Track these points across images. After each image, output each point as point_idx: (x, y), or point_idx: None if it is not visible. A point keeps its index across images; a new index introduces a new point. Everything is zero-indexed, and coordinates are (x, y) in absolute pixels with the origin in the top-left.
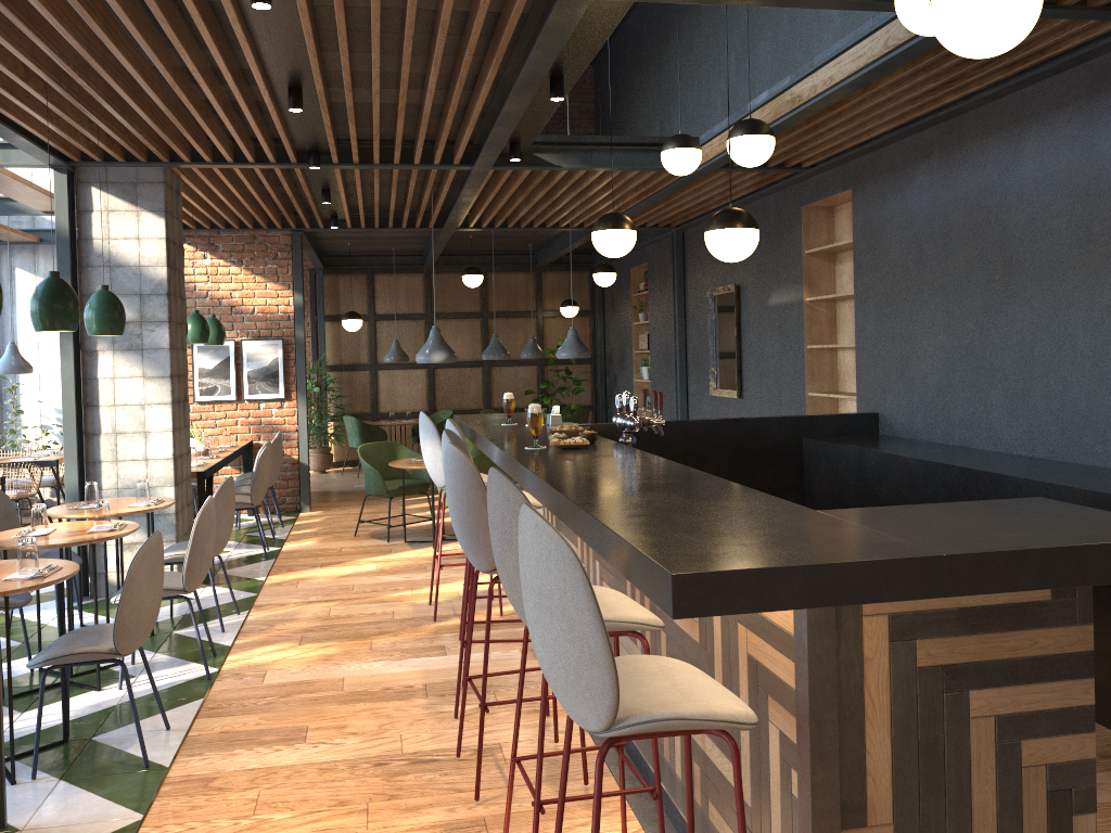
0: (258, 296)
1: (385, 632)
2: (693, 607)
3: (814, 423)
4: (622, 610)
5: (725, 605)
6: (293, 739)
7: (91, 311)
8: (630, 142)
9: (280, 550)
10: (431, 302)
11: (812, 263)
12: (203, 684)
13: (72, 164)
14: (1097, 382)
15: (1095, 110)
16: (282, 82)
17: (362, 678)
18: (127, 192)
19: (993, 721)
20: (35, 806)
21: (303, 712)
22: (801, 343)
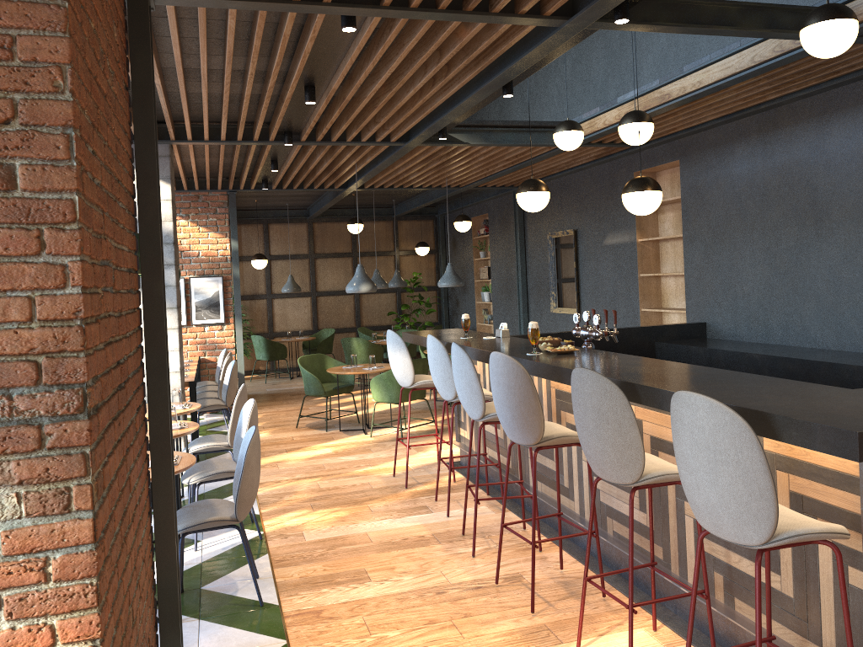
0: (202, 243)
1: (374, 498)
2: None
3: (662, 331)
4: (671, 466)
5: None
6: (360, 579)
7: None
8: (519, 125)
9: None
10: (313, 245)
11: None
12: (259, 544)
13: None
14: None
15: None
16: (303, 82)
17: (381, 532)
18: None
19: None
20: (195, 640)
21: (353, 559)
22: (634, 272)
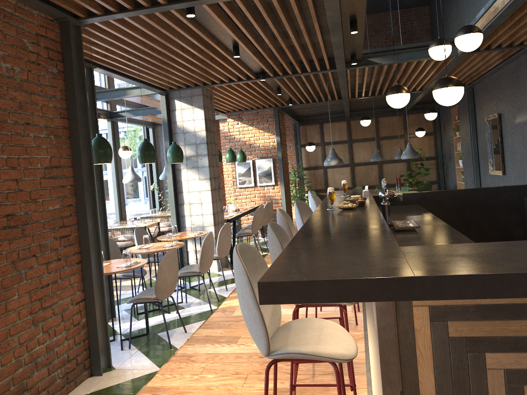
0: (261, 139)
1: None
2: (269, 299)
3: None
4: None
5: (286, 299)
6: (231, 341)
7: (169, 153)
8: (418, 46)
9: (267, 254)
10: (350, 134)
11: None
12: (208, 314)
13: (166, 91)
14: None
15: None
16: (228, 45)
17: None
18: (188, 100)
19: (502, 372)
20: (125, 360)
21: (241, 329)
22: None
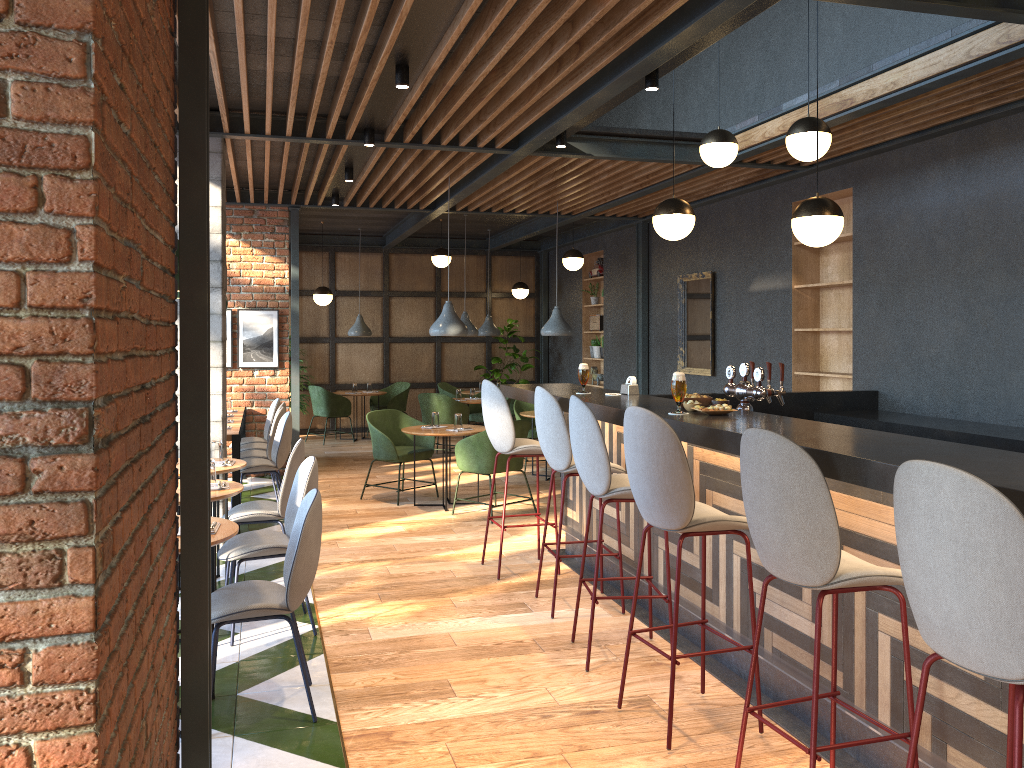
0: (255, 268)
1: (458, 590)
2: None
3: (824, 399)
4: (870, 565)
5: None
6: (442, 693)
7: None
8: (655, 135)
9: None
10: (388, 280)
11: (799, 253)
12: (313, 641)
13: None
14: None
15: None
16: (395, 59)
17: (468, 634)
18: None
19: None
20: (227, 763)
21: (432, 666)
22: (787, 326)
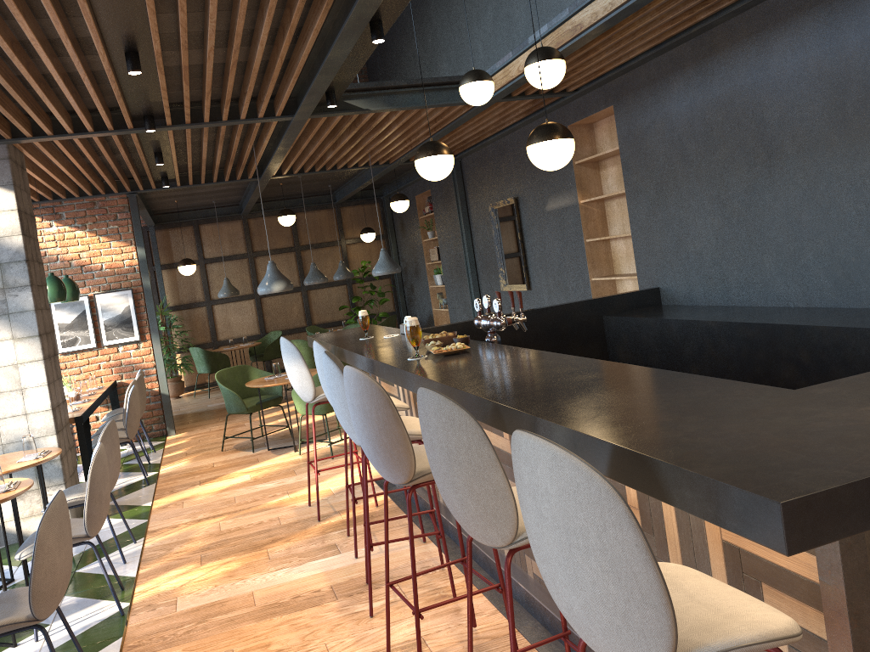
0: (104, 254)
1: (277, 539)
2: (808, 538)
3: (610, 302)
4: None
5: (839, 528)
6: None
7: None
8: (426, 83)
9: (158, 474)
10: (251, 243)
11: (581, 171)
12: (118, 622)
13: None
14: (865, 238)
15: (838, 9)
16: (119, 47)
17: (270, 589)
18: None
19: None
20: None
21: (224, 635)
22: (580, 238)
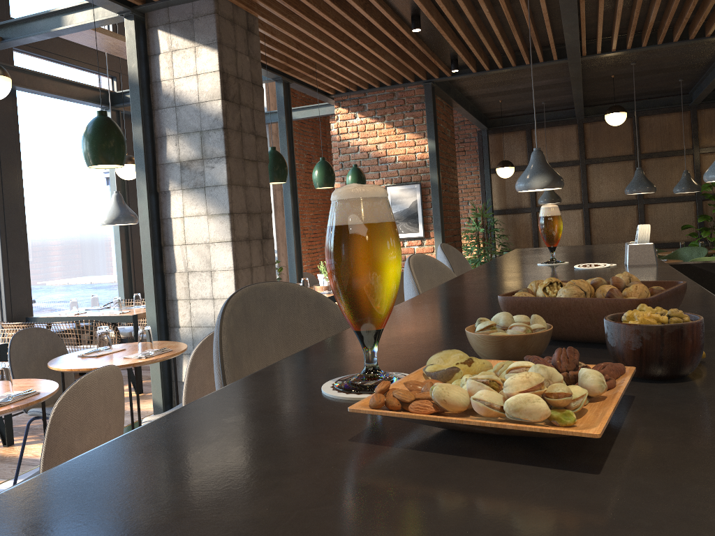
0: (398, 146)
1: None
2: None
3: None
4: None
5: None
6: None
7: (82, 140)
8: None
9: None
10: (584, 149)
11: None
12: None
13: (137, 9)
14: None
15: None
16: None
17: None
18: (185, 29)
19: None
20: None
21: None
22: None
